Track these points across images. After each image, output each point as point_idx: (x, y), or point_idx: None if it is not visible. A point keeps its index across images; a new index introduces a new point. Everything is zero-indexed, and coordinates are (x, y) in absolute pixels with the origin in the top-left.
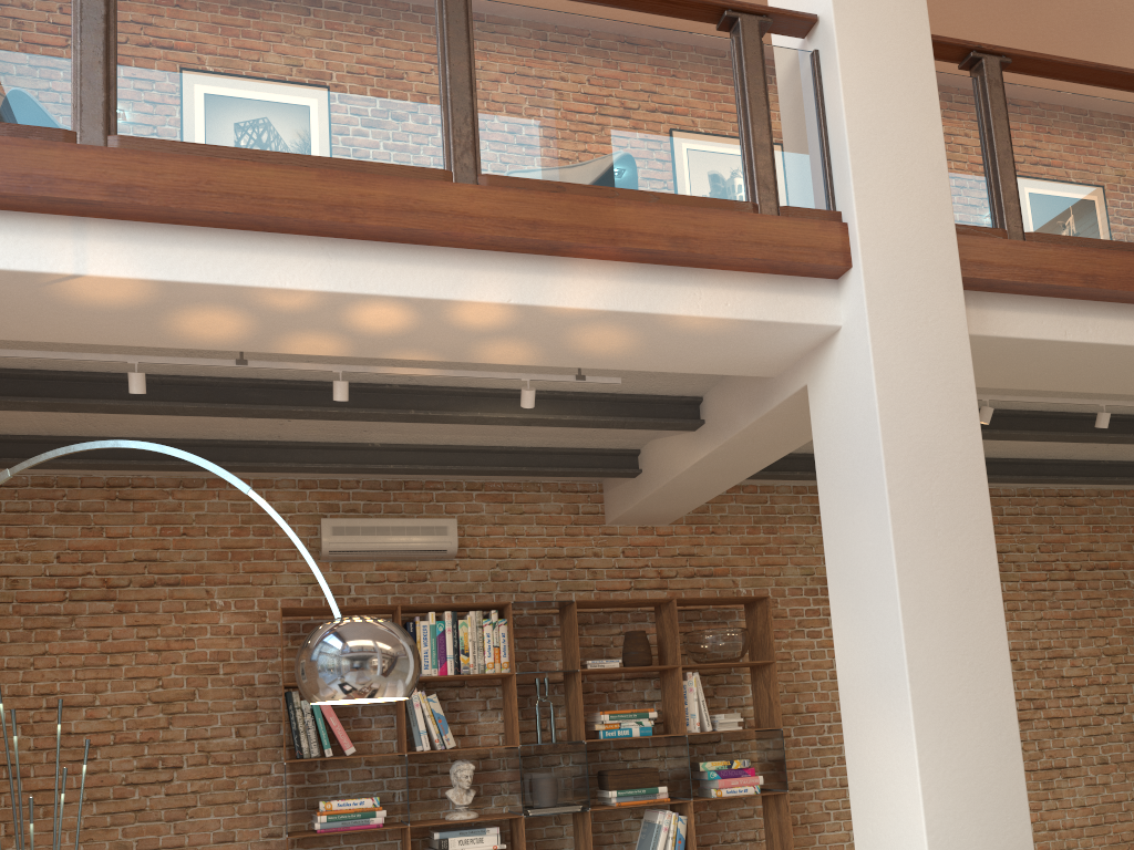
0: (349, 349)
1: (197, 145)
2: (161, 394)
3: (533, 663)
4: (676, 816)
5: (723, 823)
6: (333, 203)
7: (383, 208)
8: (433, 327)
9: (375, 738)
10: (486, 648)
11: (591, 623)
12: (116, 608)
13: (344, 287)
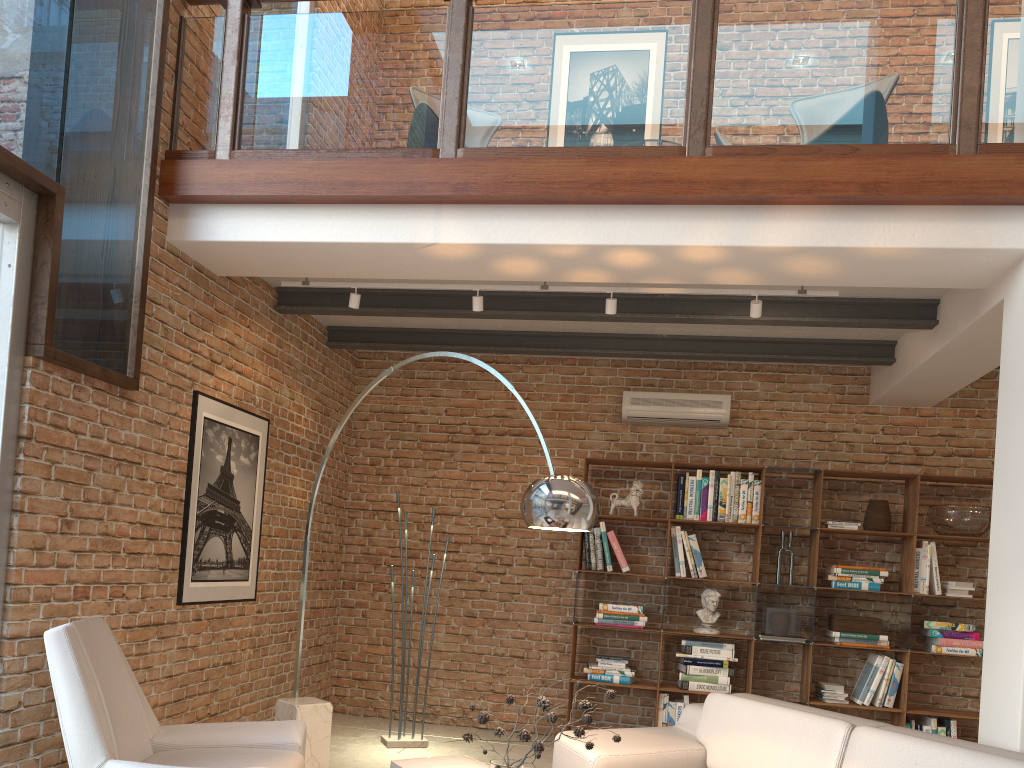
0: (613, 278)
1: (510, 149)
2: (502, 305)
3: (785, 518)
4: (892, 662)
5: (947, 678)
6: (594, 181)
7: (629, 182)
8: (669, 262)
9: (649, 563)
10: (740, 502)
11: (843, 490)
12: (479, 449)
13: (600, 240)
